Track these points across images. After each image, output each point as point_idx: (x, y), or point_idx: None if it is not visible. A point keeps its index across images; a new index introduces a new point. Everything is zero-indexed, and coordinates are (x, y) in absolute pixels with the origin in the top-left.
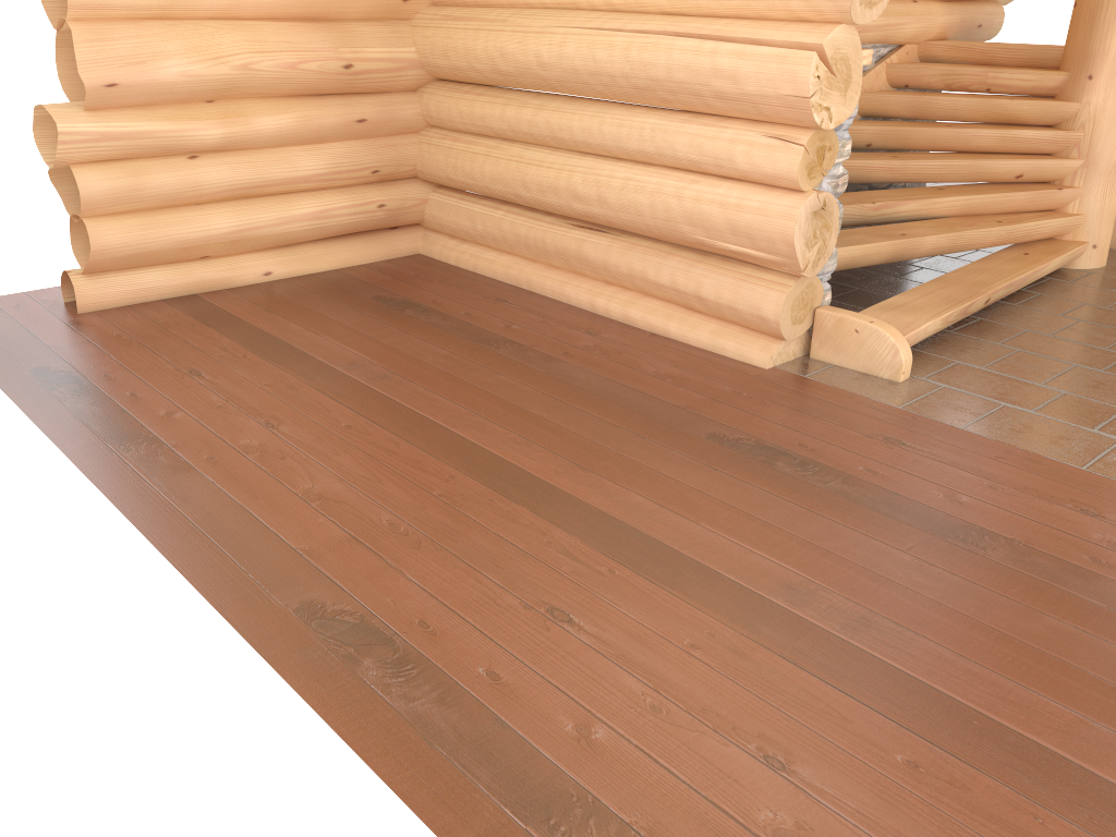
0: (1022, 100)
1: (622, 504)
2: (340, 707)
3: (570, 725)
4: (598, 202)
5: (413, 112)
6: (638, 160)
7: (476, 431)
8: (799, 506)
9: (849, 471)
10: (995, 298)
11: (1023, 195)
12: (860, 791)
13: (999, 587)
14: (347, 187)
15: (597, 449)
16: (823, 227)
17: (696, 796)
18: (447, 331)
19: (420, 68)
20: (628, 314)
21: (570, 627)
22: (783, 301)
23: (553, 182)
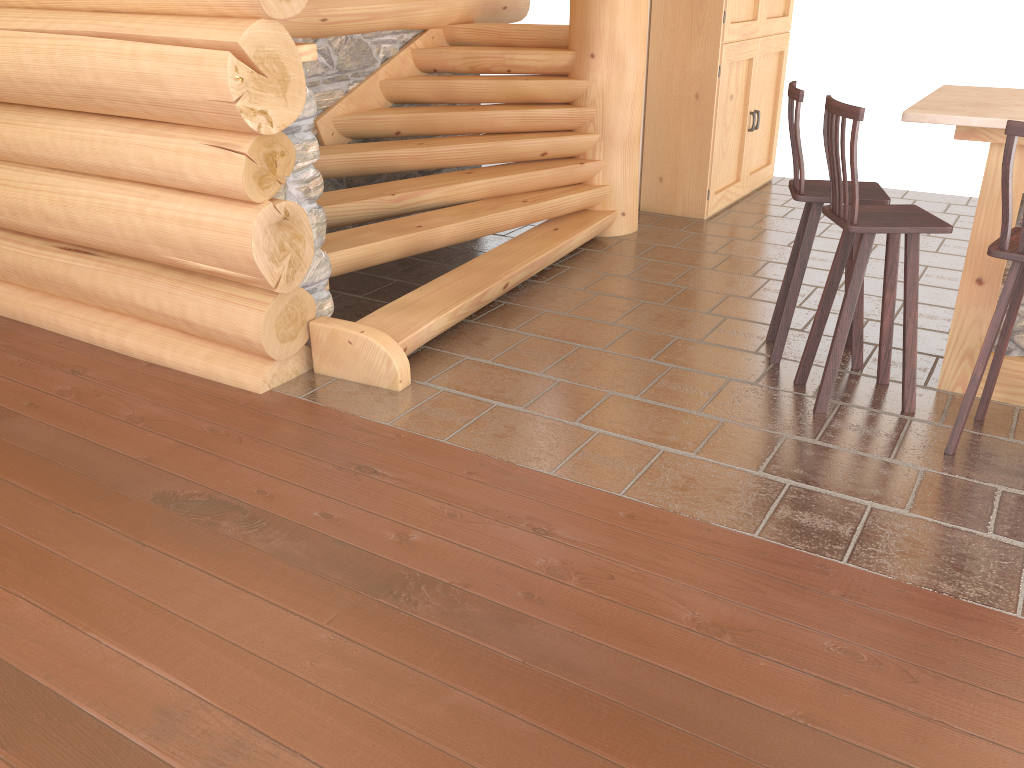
0: (537, 80)
1: None
2: None
3: None
4: (70, 223)
5: None
6: (102, 175)
7: None
8: (224, 581)
9: (302, 520)
10: (516, 281)
11: (548, 173)
12: None
13: (415, 658)
14: None
15: (6, 540)
16: (293, 237)
17: None
18: None
19: None
20: (123, 344)
21: None
22: (262, 321)
23: (22, 203)
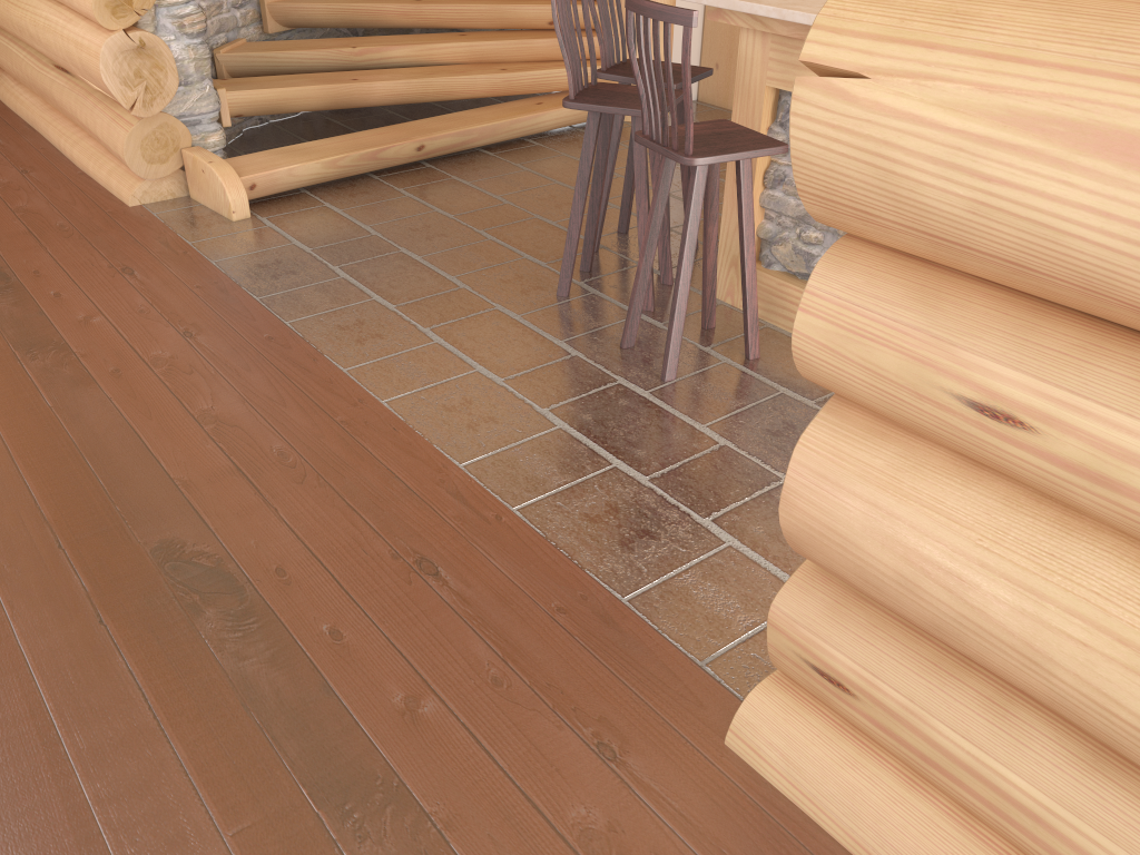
0: None
1: None
2: None
3: None
4: (39, 42)
5: None
6: None
7: None
8: None
9: (38, 294)
10: (439, 145)
11: (544, 43)
12: None
13: None
14: None
15: None
16: (154, 67)
17: None
18: None
19: None
20: (72, 154)
21: None
22: (125, 140)
23: (20, 22)
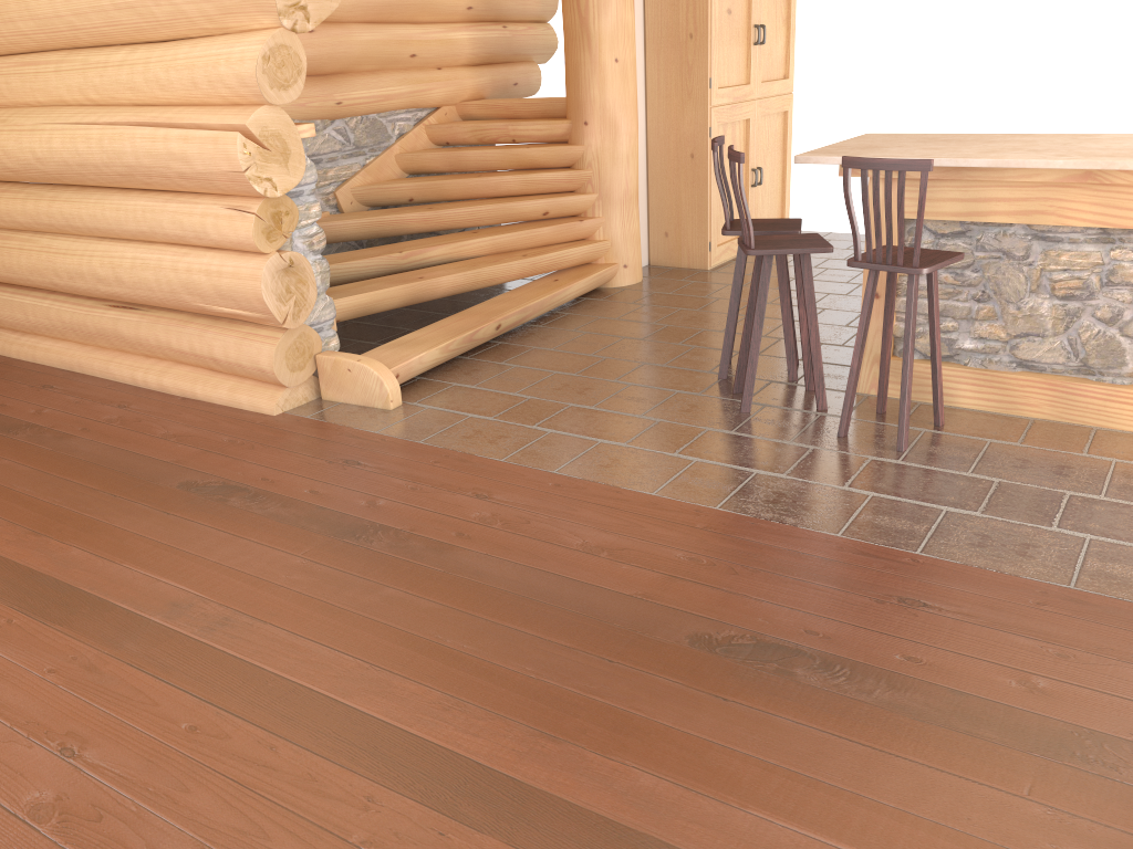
0: (537, 148)
1: (58, 559)
2: None
3: None
4: (117, 282)
5: None
6: (143, 240)
7: None
8: (228, 533)
9: (294, 495)
10: (509, 323)
11: (548, 229)
12: (132, 759)
13: (363, 571)
14: None
15: (62, 514)
16: (298, 282)
17: None
18: None
19: None
20: (162, 383)
21: None
22: (273, 352)
23: (77, 268)
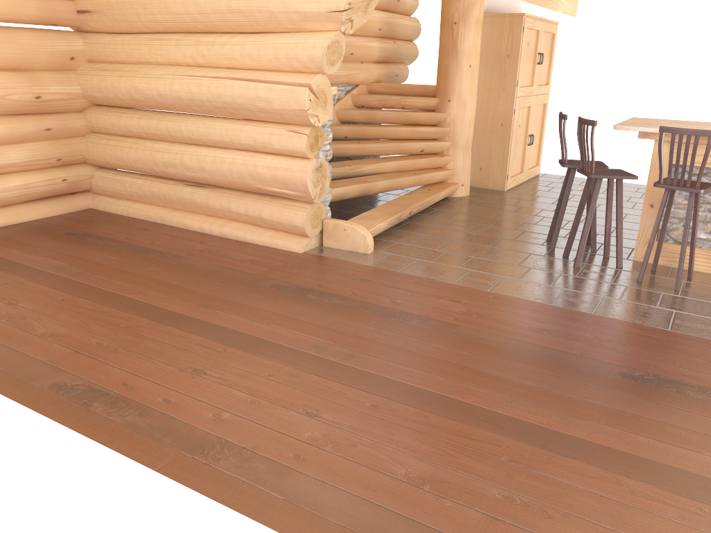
0: (419, 112)
1: (228, 320)
2: (84, 425)
3: (210, 414)
4: (200, 170)
5: (81, 124)
6: (220, 146)
7: (141, 295)
8: (319, 312)
9: (344, 295)
10: (414, 211)
11: (425, 160)
12: (350, 419)
13: (414, 335)
14: (41, 170)
15: (212, 297)
16: (322, 176)
17: (275, 432)
18: (115, 248)
19: (84, 98)
20: (222, 231)
21: (206, 375)
22: (305, 216)
23: (172, 161)
